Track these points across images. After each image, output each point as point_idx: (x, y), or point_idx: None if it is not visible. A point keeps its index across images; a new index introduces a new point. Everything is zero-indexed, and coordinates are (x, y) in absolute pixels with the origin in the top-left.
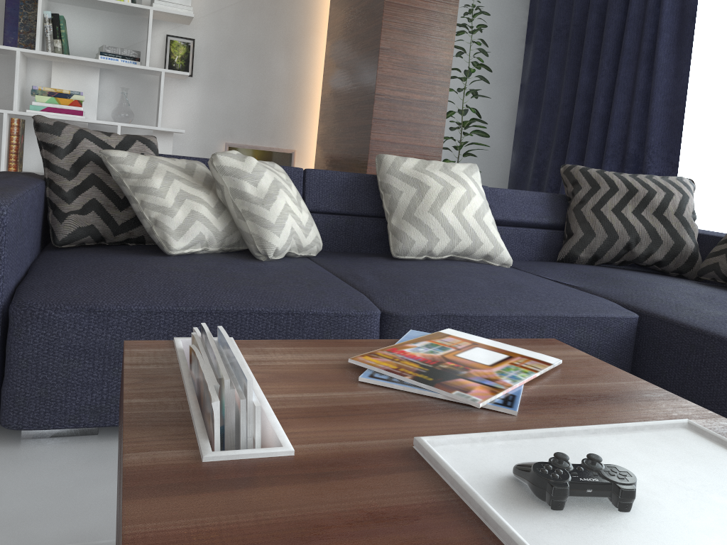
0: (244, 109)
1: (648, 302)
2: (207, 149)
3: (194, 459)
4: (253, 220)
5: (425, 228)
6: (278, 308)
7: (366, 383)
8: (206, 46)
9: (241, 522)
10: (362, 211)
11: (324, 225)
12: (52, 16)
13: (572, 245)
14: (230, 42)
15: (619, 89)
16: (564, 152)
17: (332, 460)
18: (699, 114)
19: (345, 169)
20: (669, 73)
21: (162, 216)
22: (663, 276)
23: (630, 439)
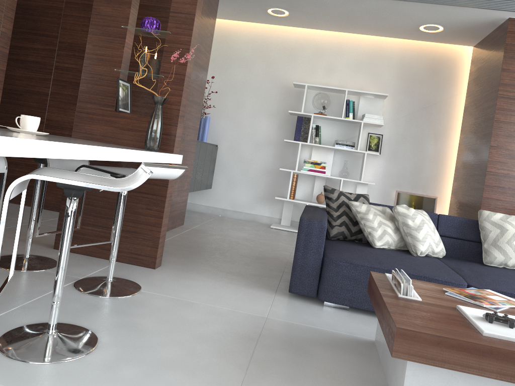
0: (408, 172)
1: None
2: (385, 193)
3: (396, 295)
4: (411, 237)
5: (503, 251)
6: (420, 274)
7: (447, 295)
8: (389, 138)
9: (408, 305)
10: (469, 238)
11: (447, 243)
12: (315, 126)
13: None
14: (402, 136)
15: None
16: None
17: (431, 303)
18: None
19: (467, 211)
20: None
21: (372, 231)
22: None
23: None
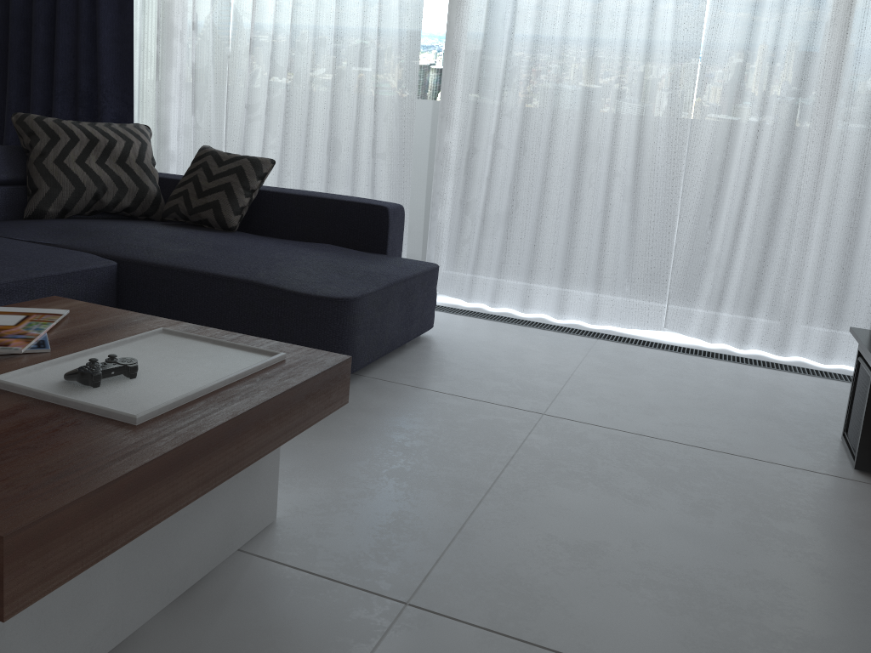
0: None
1: (124, 250)
2: None
3: None
4: None
5: None
6: None
7: None
8: None
9: None
10: None
11: None
12: None
13: (39, 201)
14: None
15: (61, 18)
16: (3, 85)
17: None
18: (148, 54)
19: None
20: (113, 8)
21: None
22: (133, 221)
23: (129, 346)
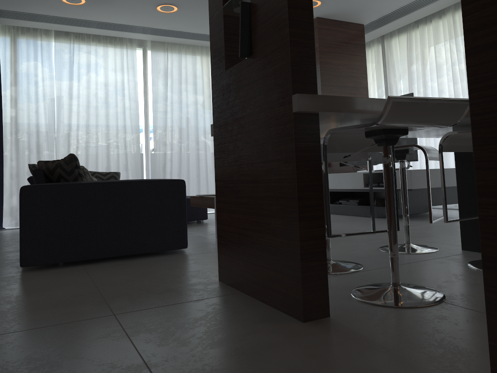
0: None
1: None
2: None
3: None
4: None
5: None
6: None
7: None
8: None
9: None
10: None
11: None
12: None
13: None
14: None
15: None
16: None
17: None
18: (7, 139)
19: None
20: None
21: None
22: None
23: None
